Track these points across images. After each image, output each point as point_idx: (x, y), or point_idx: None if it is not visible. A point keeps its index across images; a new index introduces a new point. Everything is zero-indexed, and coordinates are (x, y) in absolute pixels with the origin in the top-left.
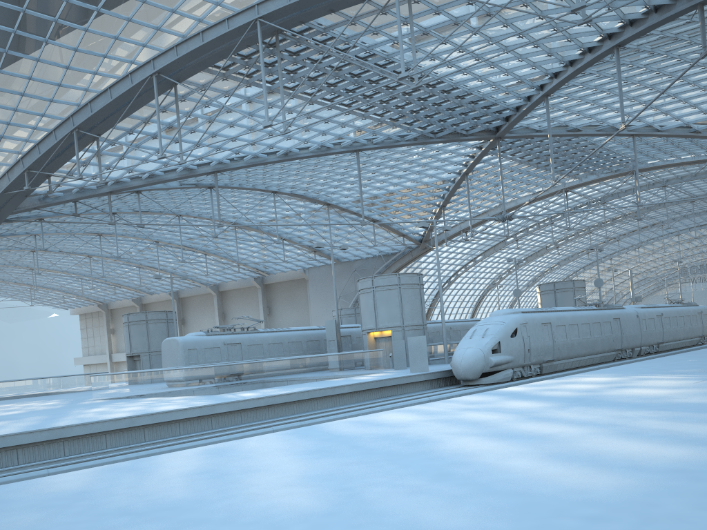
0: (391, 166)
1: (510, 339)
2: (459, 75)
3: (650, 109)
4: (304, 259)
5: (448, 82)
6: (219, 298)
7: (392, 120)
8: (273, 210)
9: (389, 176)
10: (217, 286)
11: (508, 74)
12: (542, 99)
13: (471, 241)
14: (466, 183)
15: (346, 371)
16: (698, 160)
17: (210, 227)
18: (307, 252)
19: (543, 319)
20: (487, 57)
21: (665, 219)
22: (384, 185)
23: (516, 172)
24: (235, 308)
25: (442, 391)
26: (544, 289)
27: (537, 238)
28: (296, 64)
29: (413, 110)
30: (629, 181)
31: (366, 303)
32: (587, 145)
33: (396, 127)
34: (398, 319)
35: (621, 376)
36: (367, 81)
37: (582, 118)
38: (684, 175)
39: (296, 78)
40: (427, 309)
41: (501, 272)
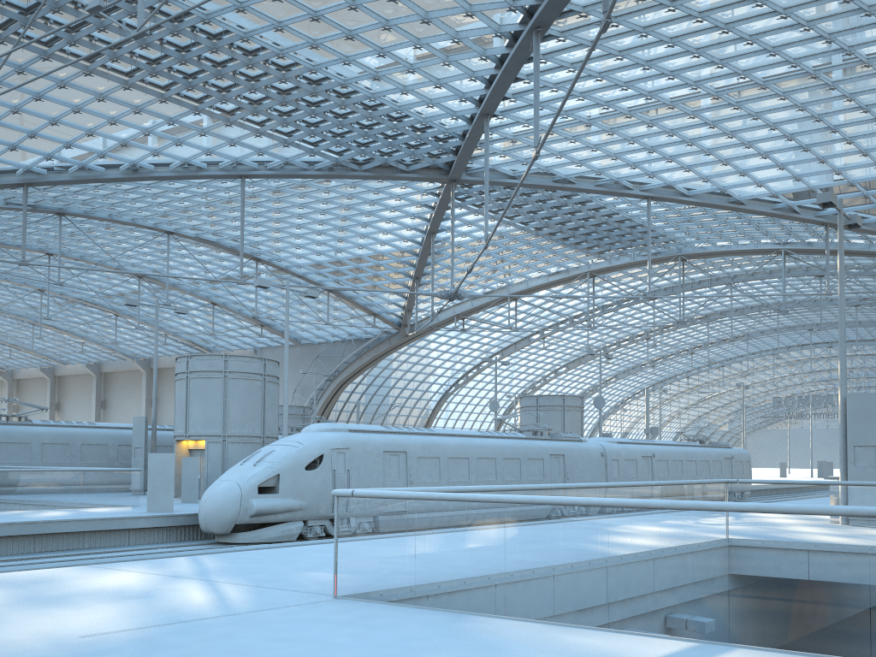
0: (322, 211)
1: (304, 473)
2: (344, 67)
3: (663, 160)
4: (252, 335)
5: (332, 77)
6: (149, 377)
7: (283, 134)
8: (185, 260)
9: (327, 225)
10: (149, 361)
11: (413, 72)
12: (484, 120)
13: (478, 332)
14: (431, 245)
15: (54, 499)
16: (762, 249)
17: (107, 276)
18: (250, 326)
19: (390, 444)
20: (370, 38)
21: (751, 332)
22: (327, 239)
23: (510, 240)
24: (169, 392)
25: (154, 550)
26: (525, 404)
27: (576, 339)
28: (58, 11)
29: (310, 121)
30: (682, 272)
31: (179, 396)
32: (600, 210)
33: (289, 145)
34: (218, 425)
35: (182, 577)
36: (207, 61)
37: (569, 163)
38: (754, 271)
39: (77, 39)
40: (427, 419)
41: (534, 380)
